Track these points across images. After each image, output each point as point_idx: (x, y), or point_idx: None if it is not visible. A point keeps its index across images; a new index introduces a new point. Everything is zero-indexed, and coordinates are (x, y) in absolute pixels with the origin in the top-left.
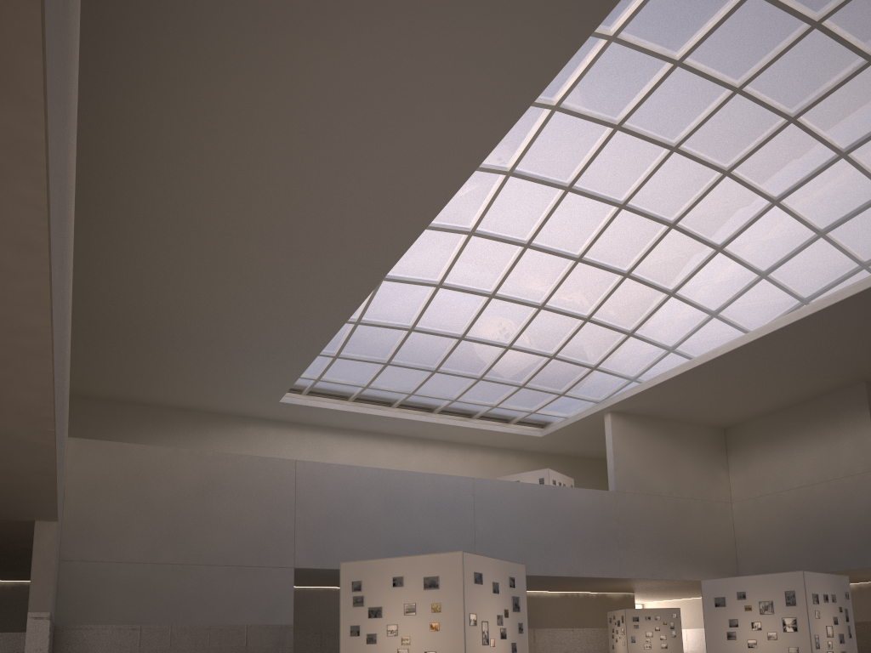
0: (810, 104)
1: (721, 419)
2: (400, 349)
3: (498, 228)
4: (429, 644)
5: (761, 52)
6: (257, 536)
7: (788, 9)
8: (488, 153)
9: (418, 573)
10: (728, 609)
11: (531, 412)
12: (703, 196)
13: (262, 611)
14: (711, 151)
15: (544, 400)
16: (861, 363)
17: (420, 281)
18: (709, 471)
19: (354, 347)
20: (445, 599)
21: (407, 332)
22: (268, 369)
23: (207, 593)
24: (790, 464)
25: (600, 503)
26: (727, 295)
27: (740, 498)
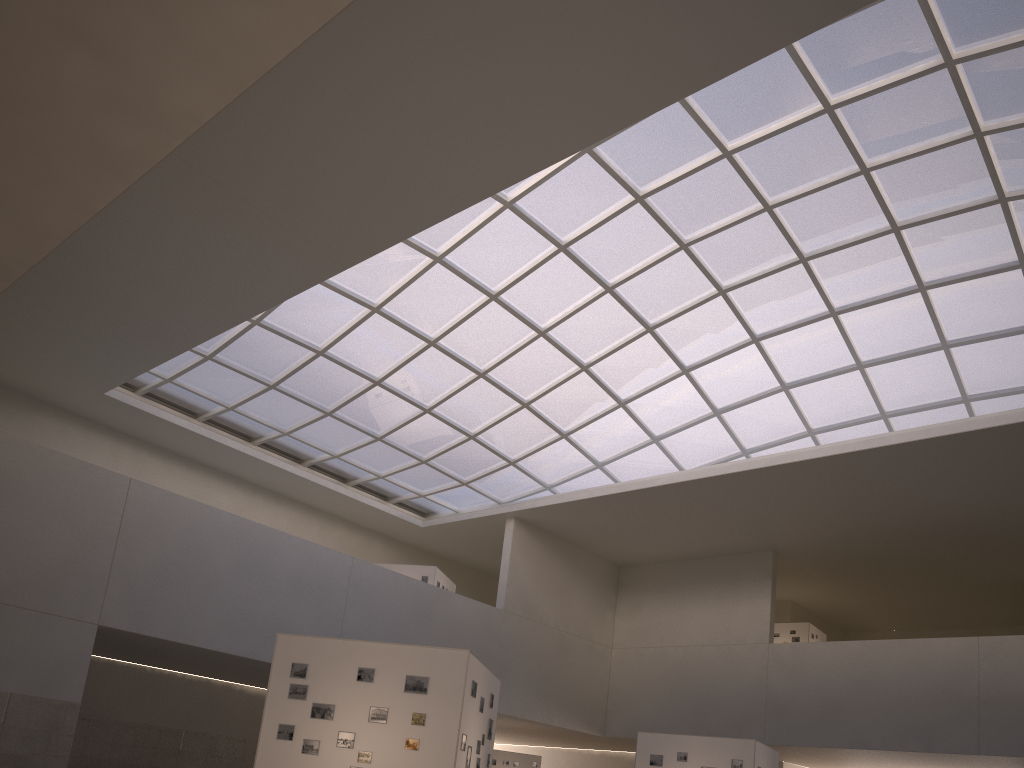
0: (825, 250)
1: (622, 555)
2: (295, 374)
3: (469, 264)
4: (401, 766)
5: (805, 177)
6: (53, 569)
7: (849, 144)
8: (546, 166)
9: (399, 668)
10: None
11: (420, 495)
12: (691, 309)
13: (38, 678)
14: (716, 263)
15: (442, 484)
16: (779, 531)
17: (355, 296)
18: (598, 609)
19: (237, 352)
20: (433, 710)
21: (313, 354)
22: (111, 345)
23: None
24: (682, 619)
25: (486, 620)
26: (675, 423)
27: (622, 645)
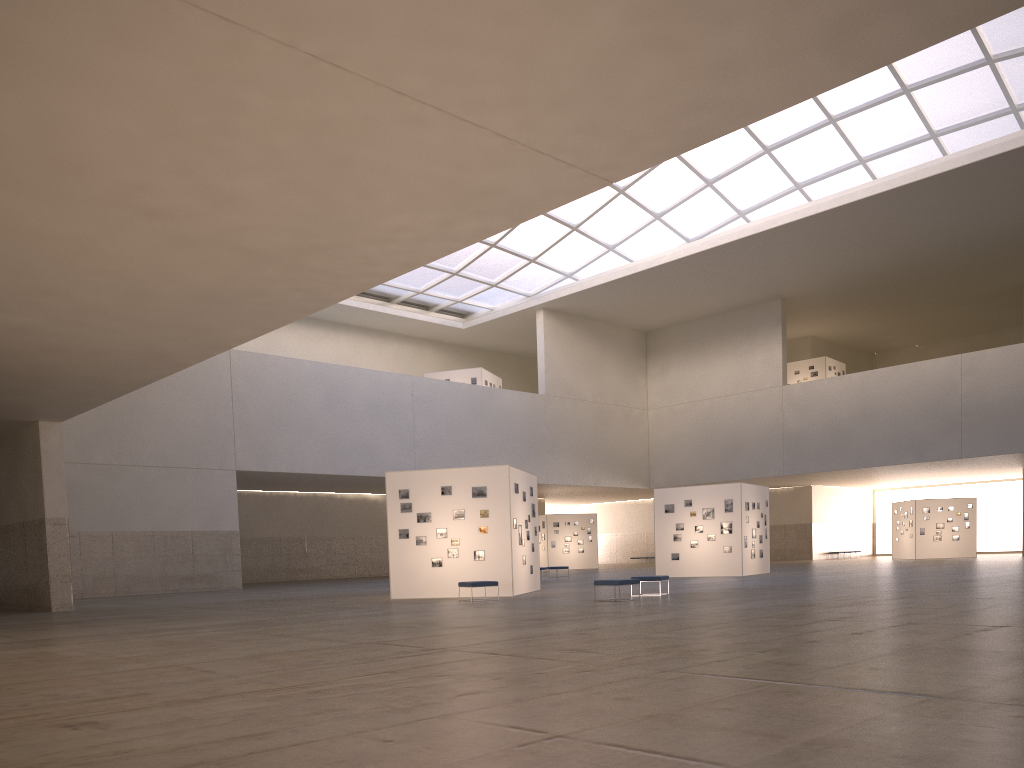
0: None
1: (646, 323)
2: None
3: None
4: (478, 544)
5: None
6: (194, 434)
7: None
8: None
9: (466, 483)
10: (676, 514)
11: (457, 301)
12: None
13: (206, 517)
14: None
15: (474, 289)
16: (781, 281)
17: None
18: (630, 377)
19: None
20: (492, 506)
21: None
22: None
23: (147, 497)
24: (706, 375)
25: (532, 407)
26: (673, 199)
27: (656, 406)
